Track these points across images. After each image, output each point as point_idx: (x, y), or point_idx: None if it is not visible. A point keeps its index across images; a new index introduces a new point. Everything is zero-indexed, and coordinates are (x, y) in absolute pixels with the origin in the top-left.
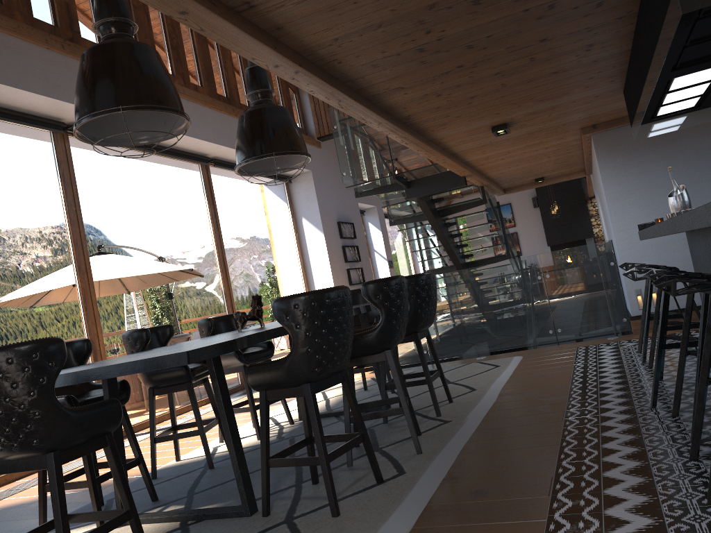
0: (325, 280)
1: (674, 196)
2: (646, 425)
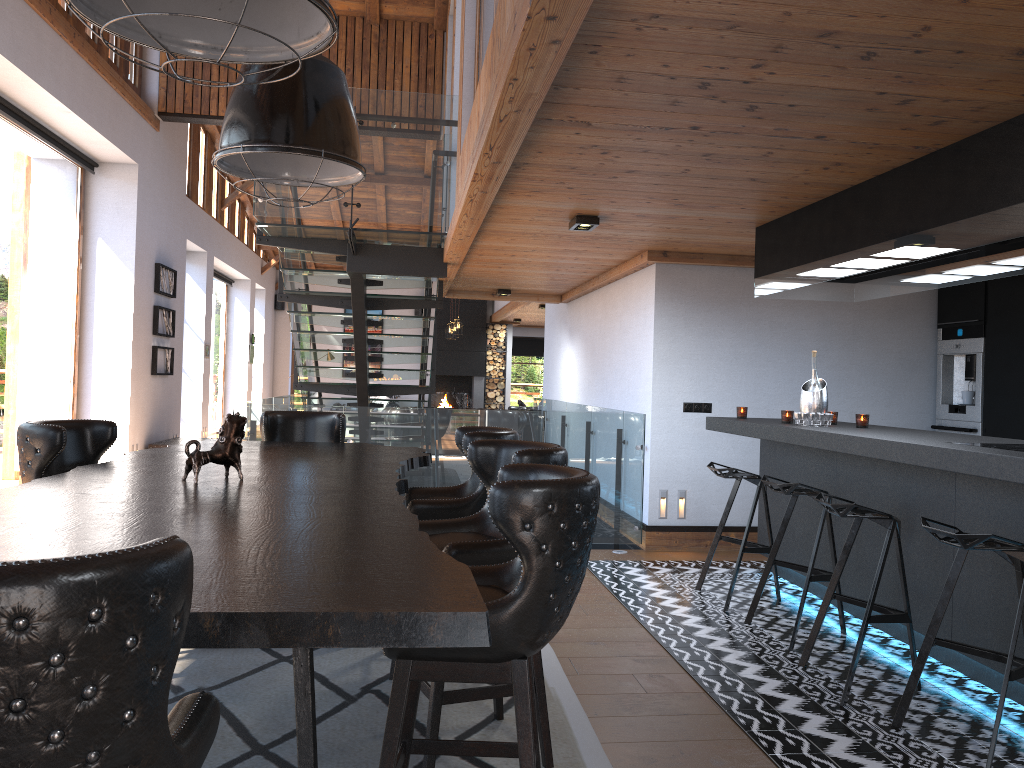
0: (116, 358)
1: (814, 392)
2: (876, 742)
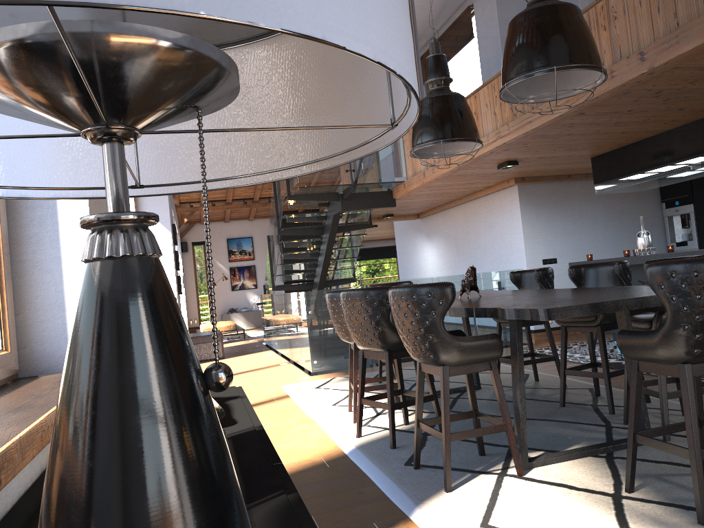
0: None
1: (645, 237)
2: None
